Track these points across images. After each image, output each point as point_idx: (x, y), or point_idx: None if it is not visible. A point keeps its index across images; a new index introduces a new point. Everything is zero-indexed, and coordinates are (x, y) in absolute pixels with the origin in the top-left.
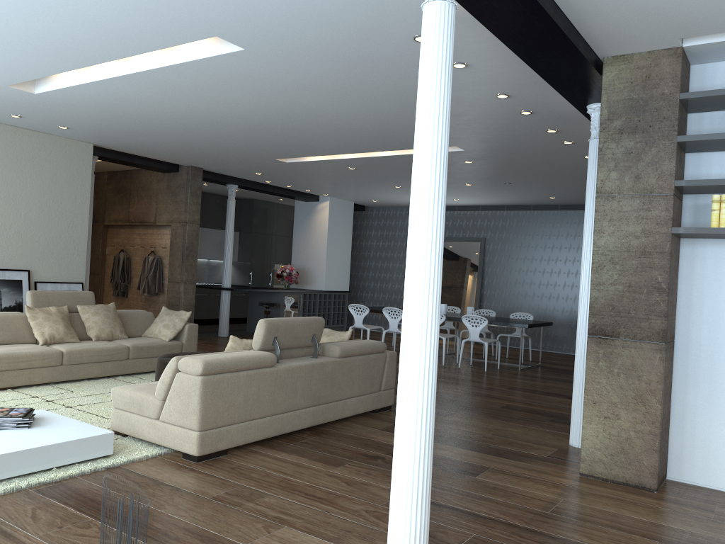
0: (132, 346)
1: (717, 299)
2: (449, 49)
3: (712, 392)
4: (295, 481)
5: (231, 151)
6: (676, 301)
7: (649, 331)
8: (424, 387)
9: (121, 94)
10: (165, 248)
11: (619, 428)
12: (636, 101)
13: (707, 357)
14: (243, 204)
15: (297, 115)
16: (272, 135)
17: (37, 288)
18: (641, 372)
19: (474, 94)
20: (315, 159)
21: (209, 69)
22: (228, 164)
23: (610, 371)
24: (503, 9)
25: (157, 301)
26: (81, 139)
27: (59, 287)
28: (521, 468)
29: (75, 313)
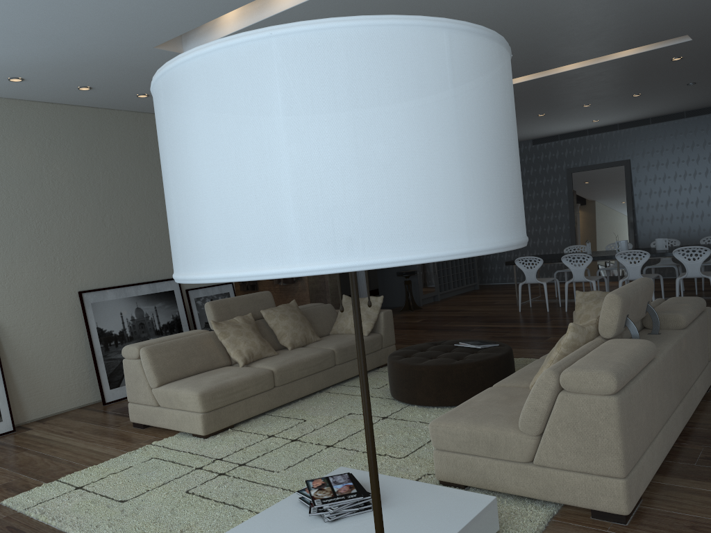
0: (336, 348)
1: None
2: None
3: None
4: None
5: None
6: None
7: None
8: None
9: None
10: None
11: None
12: None
13: None
14: None
15: (516, 20)
16: None
17: (190, 297)
18: None
19: None
20: None
21: None
22: None
23: None
24: None
25: (295, 289)
26: None
27: (211, 291)
28: None
29: (258, 320)
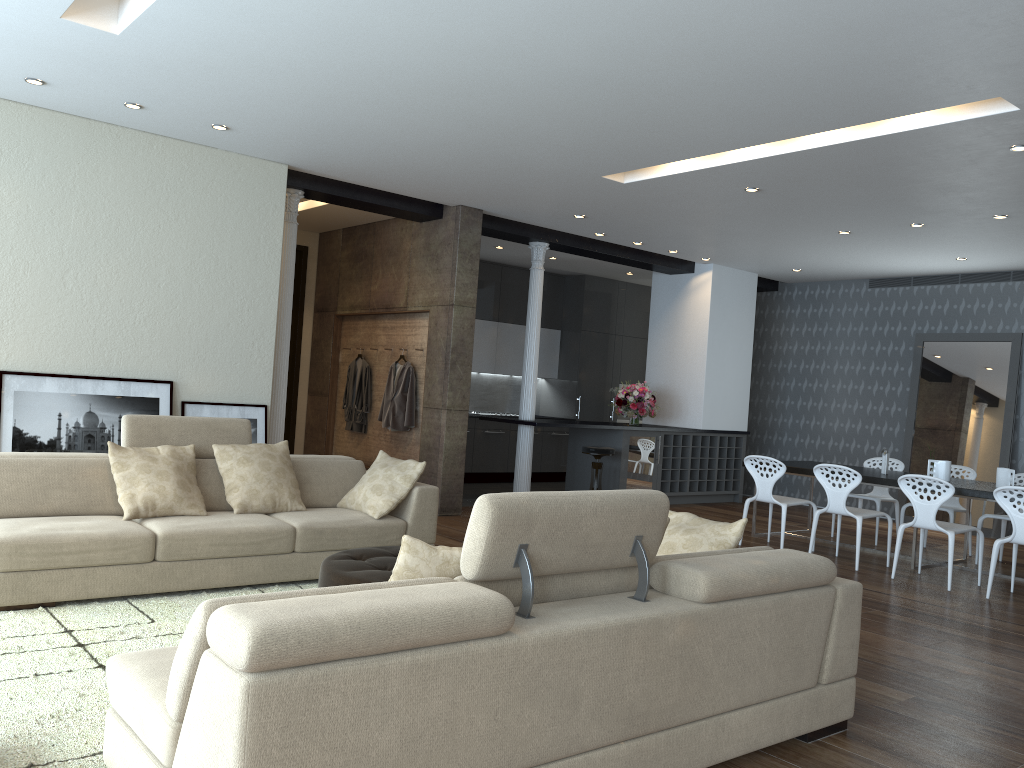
0: (302, 526)
1: None
2: None
3: None
4: None
5: (517, 163)
6: None
7: None
8: None
9: (256, 11)
10: (420, 350)
11: None
12: None
13: None
14: (567, 284)
15: (623, 28)
16: (583, 107)
17: (186, 413)
18: None
19: None
20: (678, 171)
21: None
22: (521, 197)
23: None
24: None
25: (408, 441)
26: (265, 156)
27: (225, 412)
28: None
29: (211, 459)
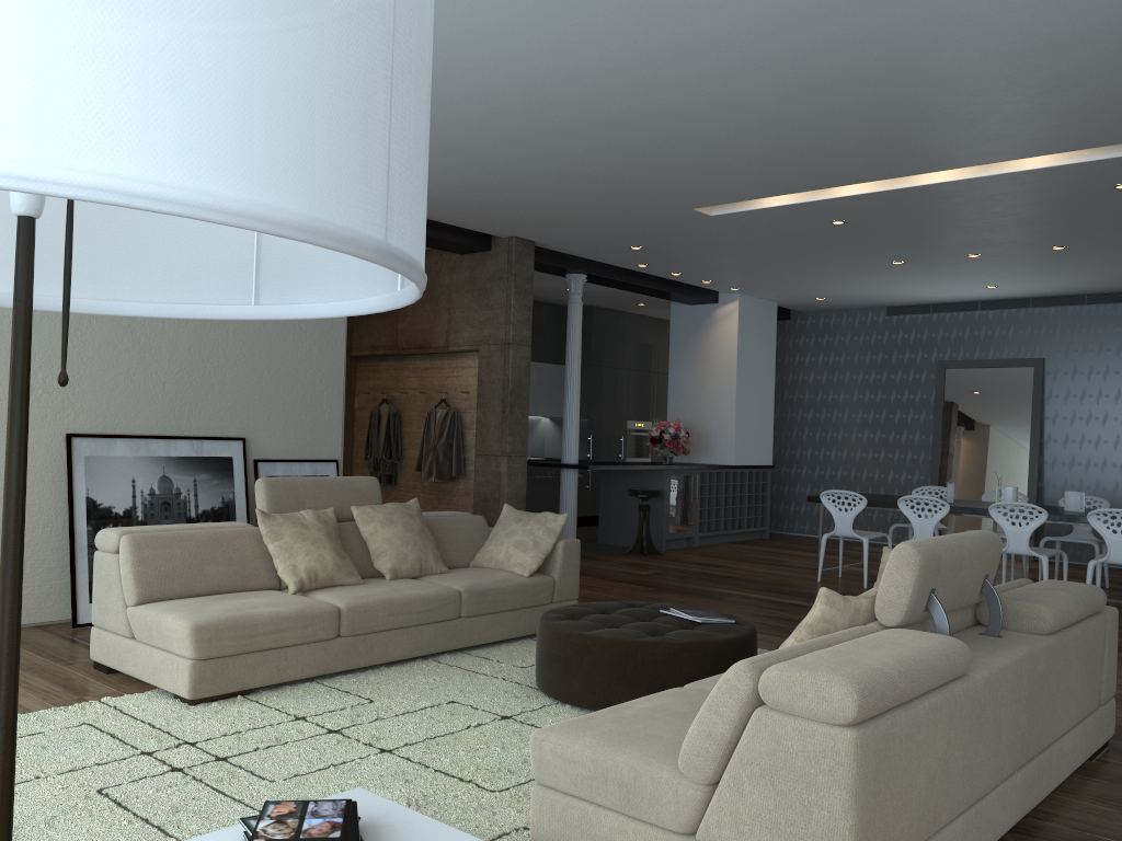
0: (466, 589)
1: None
2: None
3: None
4: None
5: (613, 195)
6: None
7: None
8: None
9: (457, 43)
10: (467, 393)
11: None
12: None
13: None
14: None
15: (833, 72)
16: (731, 142)
17: (259, 473)
18: None
19: None
20: (775, 204)
21: None
22: (588, 229)
23: None
24: None
25: (454, 491)
26: None
27: (297, 469)
28: None
29: (347, 522)
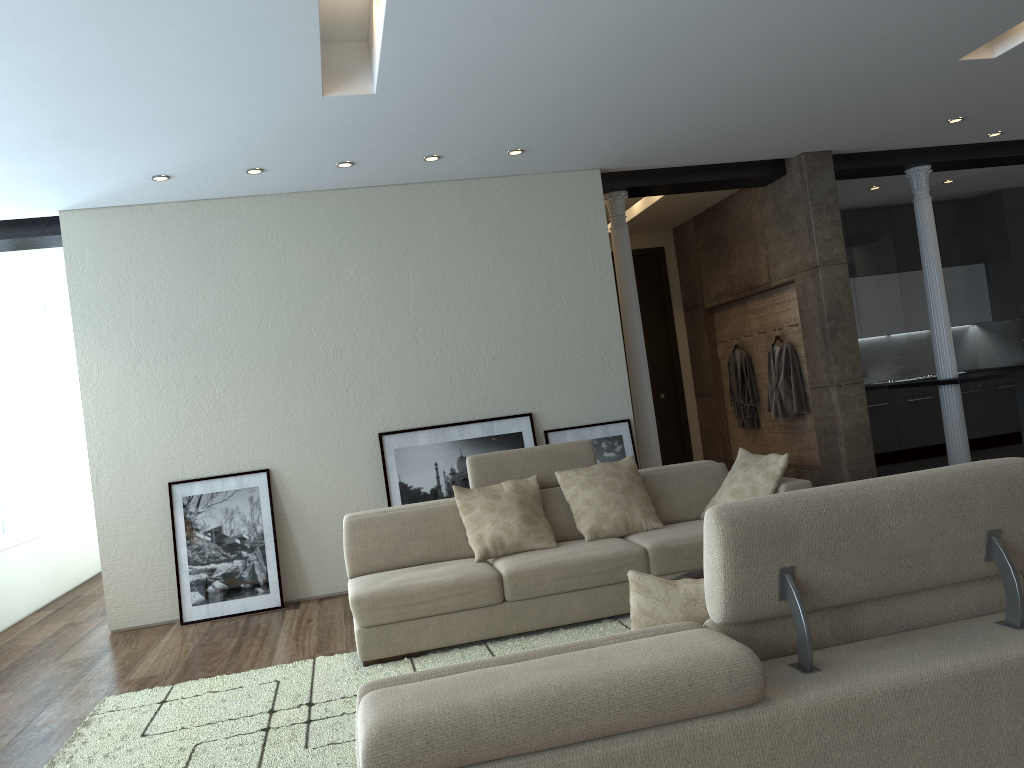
0: (654, 547)
1: None
2: None
3: None
4: None
5: (840, 81)
6: None
7: None
8: None
9: (470, 16)
10: (795, 325)
11: None
12: None
13: None
14: (980, 207)
15: None
16: None
17: (550, 442)
18: None
19: None
20: None
21: None
22: (869, 120)
23: None
24: None
25: (803, 428)
26: (573, 167)
27: (588, 433)
28: None
29: (557, 487)
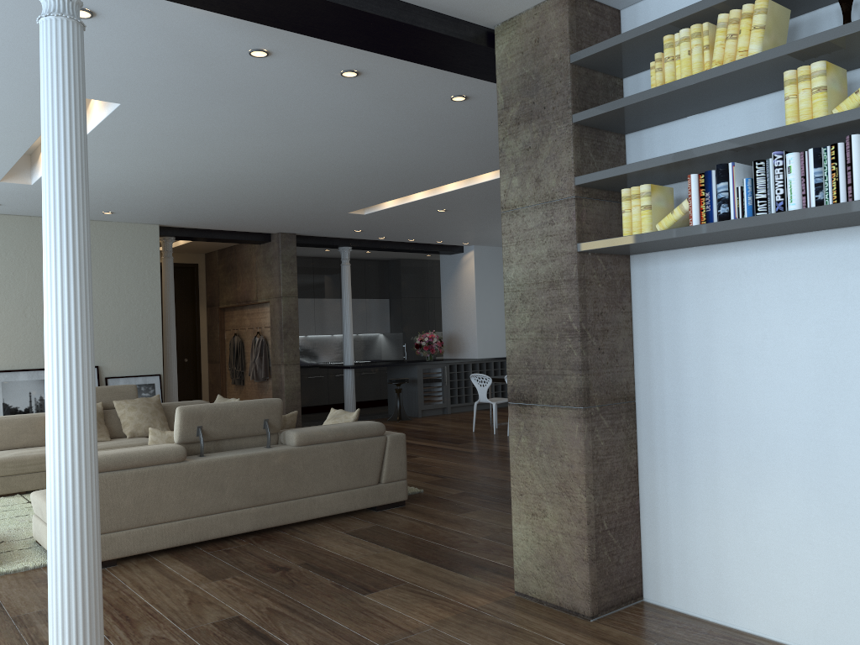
0: None
1: (677, 338)
2: (61, 73)
3: (683, 473)
4: (136, 598)
5: (292, 212)
6: (632, 345)
7: (566, 392)
8: (62, 488)
9: (98, 171)
10: (268, 327)
11: (546, 529)
12: (529, 77)
13: (674, 423)
14: (390, 266)
15: (286, 161)
16: (301, 188)
17: (108, 384)
18: (562, 450)
19: (425, 102)
20: (389, 206)
21: (126, 130)
22: (312, 225)
23: (533, 450)
24: (248, 1)
25: (267, 387)
26: (143, 222)
27: (133, 381)
28: (447, 584)
29: (114, 409)
